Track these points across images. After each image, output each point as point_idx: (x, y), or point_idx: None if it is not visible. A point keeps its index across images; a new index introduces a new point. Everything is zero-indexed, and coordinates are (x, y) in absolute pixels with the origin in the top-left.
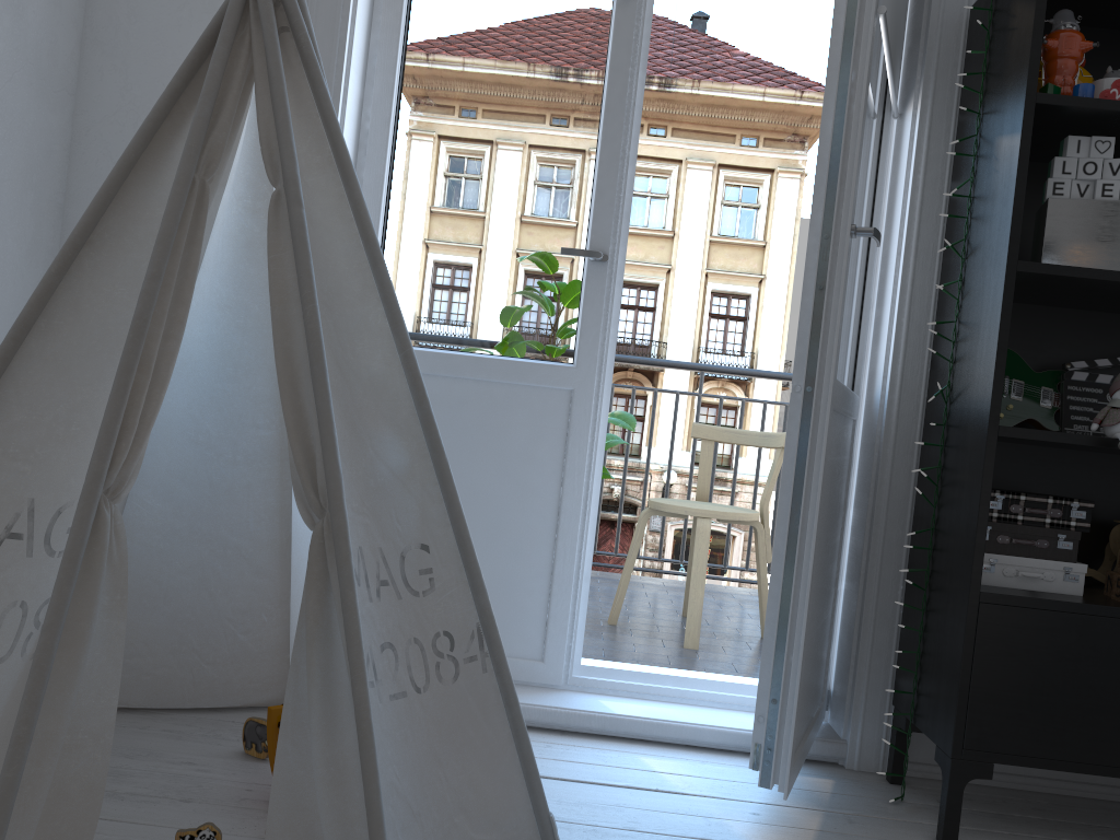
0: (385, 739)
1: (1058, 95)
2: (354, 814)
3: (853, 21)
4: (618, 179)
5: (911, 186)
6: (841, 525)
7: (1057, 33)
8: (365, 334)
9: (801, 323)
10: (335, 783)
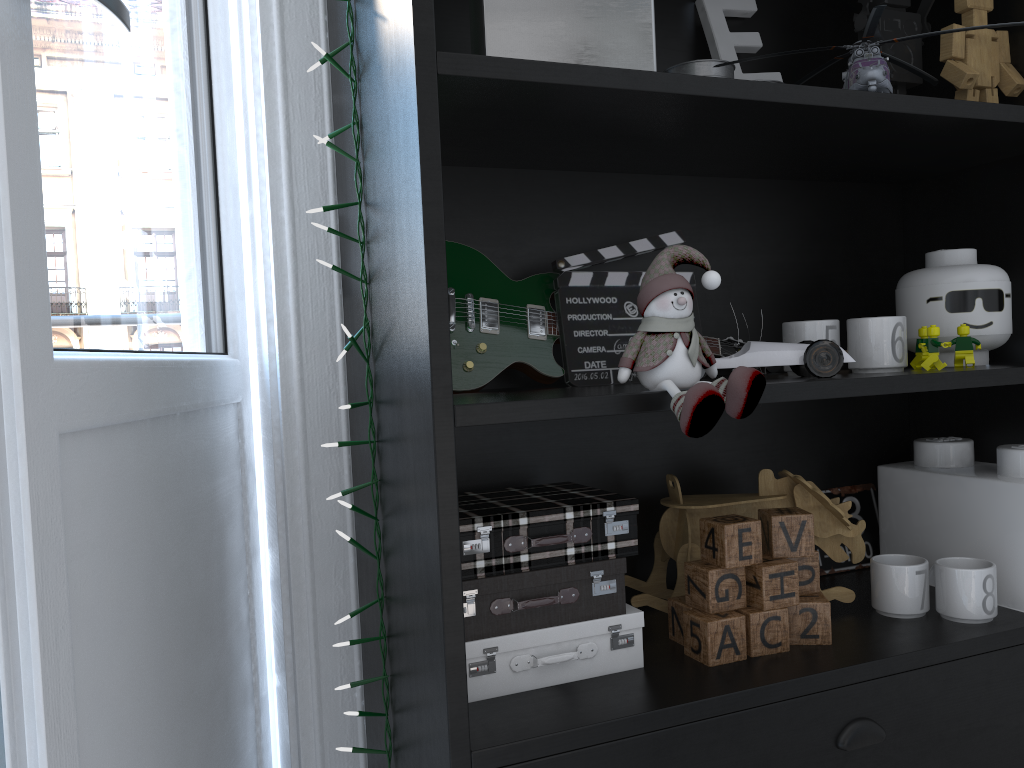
0: None
1: None
2: None
3: None
4: None
5: None
6: (247, 591)
7: None
8: None
9: None
10: None
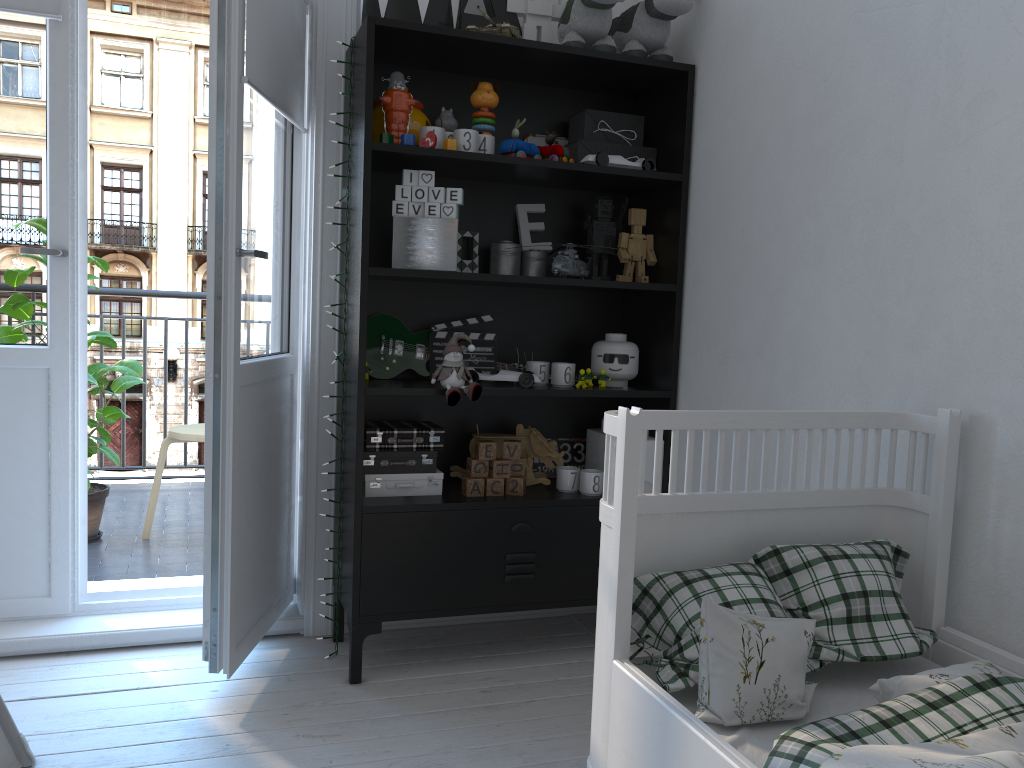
0: None
1: (387, 144)
2: None
3: (223, 87)
4: (70, 184)
5: (314, 193)
6: (289, 455)
7: (390, 92)
8: None
9: (208, 324)
10: None
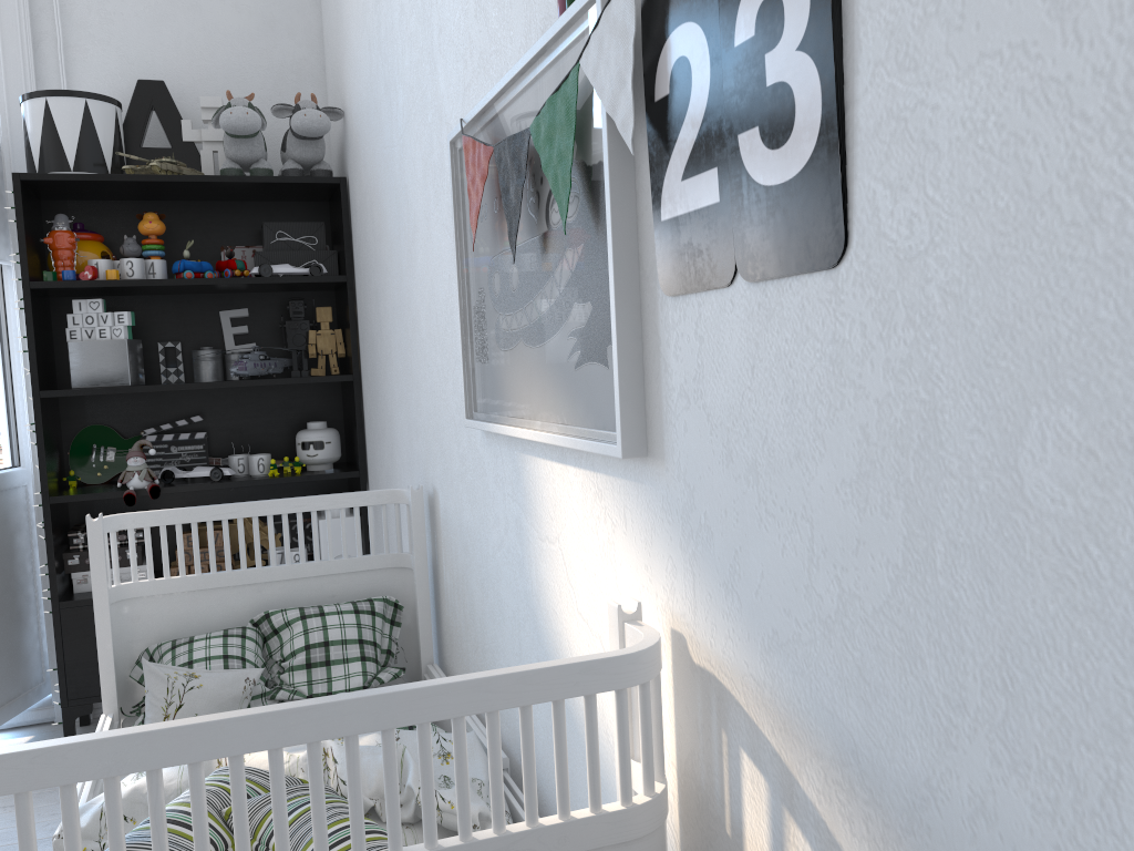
0: None
1: (45, 282)
2: None
3: None
4: None
5: (20, 322)
6: (32, 559)
7: (51, 233)
8: None
9: None
10: None
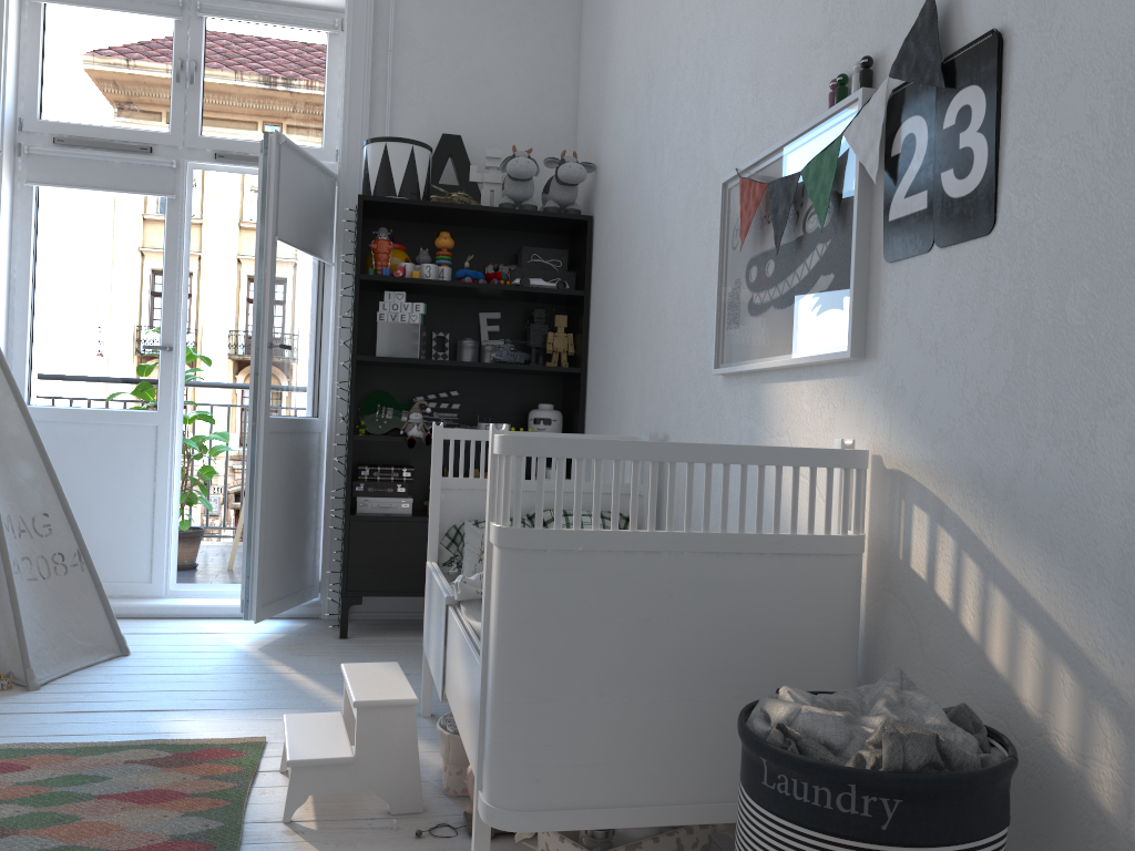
0: (25, 596)
1: (370, 275)
2: (11, 624)
3: (263, 243)
4: (176, 303)
5: (335, 307)
6: (317, 490)
7: (376, 241)
8: (7, 415)
9: (250, 391)
10: (1, 613)
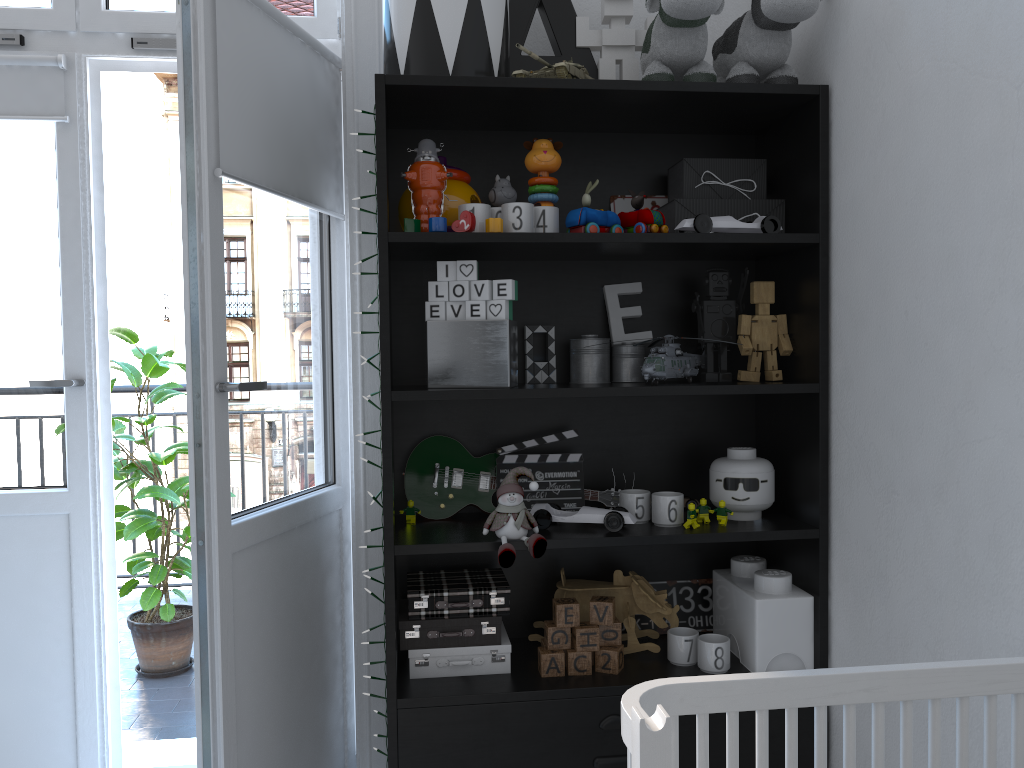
0: None
1: (408, 233)
2: None
3: (194, 184)
4: (86, 303)
5: (350, 293)
6: (341, 607)
7: (415, 165)
8: None
9: (191, 476)
10: None
